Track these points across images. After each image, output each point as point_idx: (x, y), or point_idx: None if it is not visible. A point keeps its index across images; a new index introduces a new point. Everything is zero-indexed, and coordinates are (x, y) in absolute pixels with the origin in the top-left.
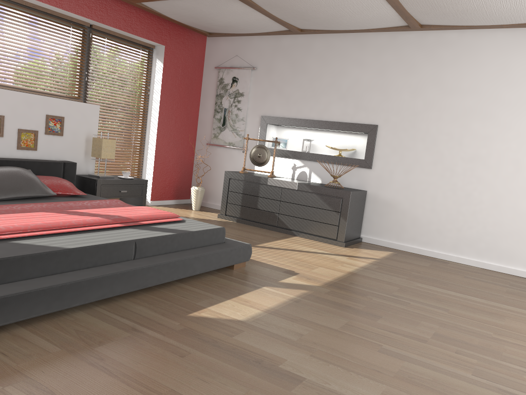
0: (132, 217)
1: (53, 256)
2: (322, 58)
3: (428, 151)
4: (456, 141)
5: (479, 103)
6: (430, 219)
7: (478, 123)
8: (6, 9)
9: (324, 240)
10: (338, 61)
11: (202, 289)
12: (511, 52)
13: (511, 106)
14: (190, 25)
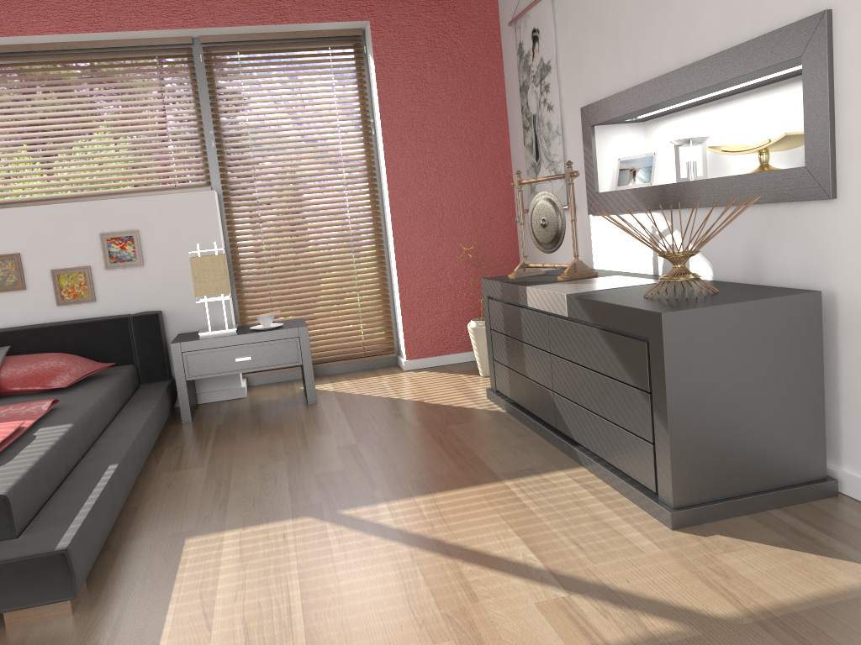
0: None
1: None
2: None
3: None
4: None
5: None
6: None
7: None
8: (35, 67)
9: (629, 492)
10: None
11: None
12: None
13: None
14: None
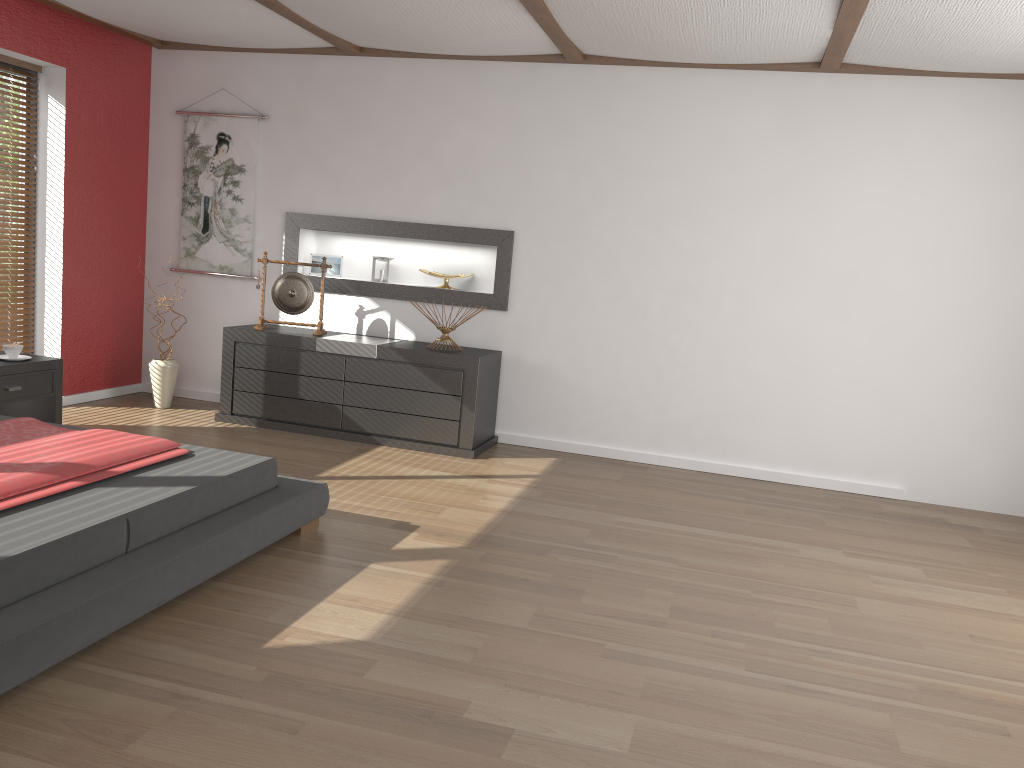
0: (93, 462)
1: None
2: (403, 104)
3: (603, 278)
4: (649, 259)
5: (683, 193)
6: (613, 395)
7: (684, 229)
8: None
9: (436, 449)
10: (434, 110)
11: (262, 588)
12: (730, 108)
13: (732, 200)
14: (123, 27)
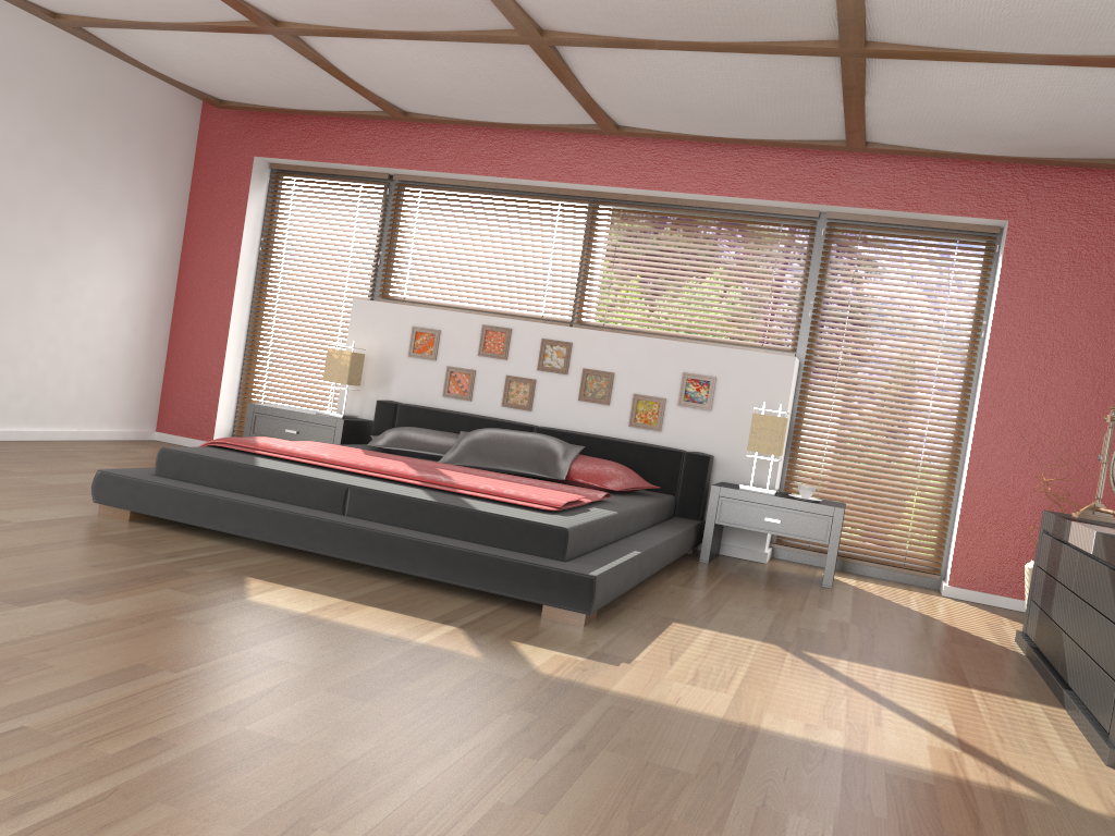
0: (460, 482)
1: (232, 467)
2: None
3: None
4: None
5: None
6: None
7: None
8: (675, 218)
9: (1088, 731)
10: None
11: (379, 590)
12: None
13: None
14: (1047, 157)
